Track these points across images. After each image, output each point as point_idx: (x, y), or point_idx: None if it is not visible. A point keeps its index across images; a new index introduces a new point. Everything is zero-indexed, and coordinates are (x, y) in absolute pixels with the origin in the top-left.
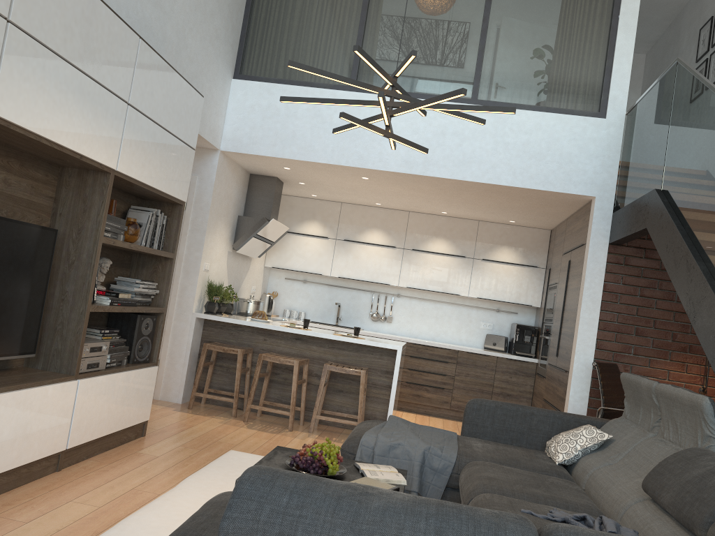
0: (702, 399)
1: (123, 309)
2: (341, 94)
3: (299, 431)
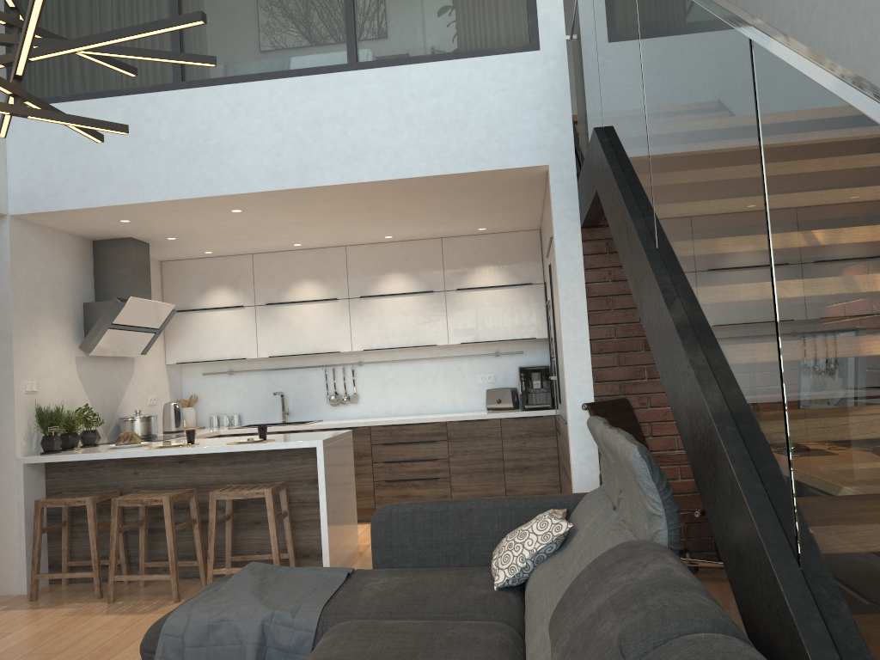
0: (629, 452)
1: None
2: (164, 97)
3: None
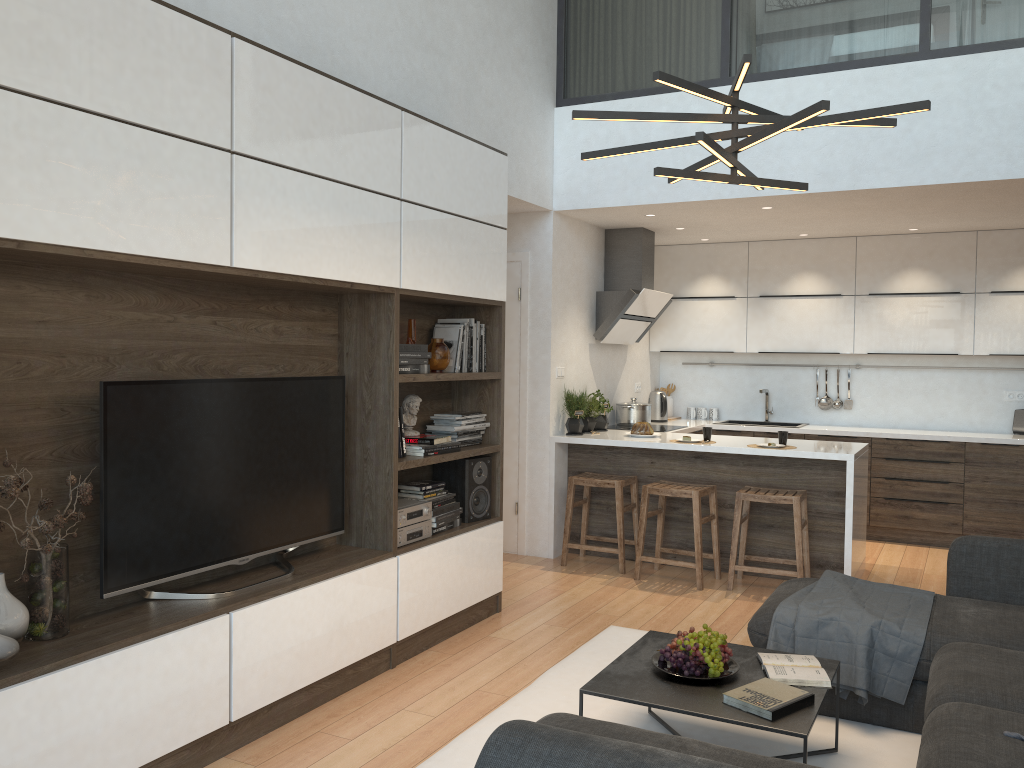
0: None
1: (442, 458)
2: None
3: (712, 589)
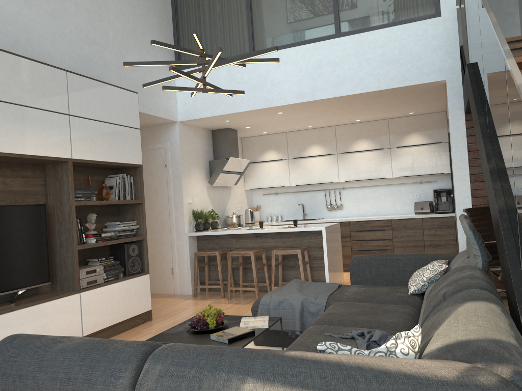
0: (464, 227)
1: (107, 243)
2: None
3: None
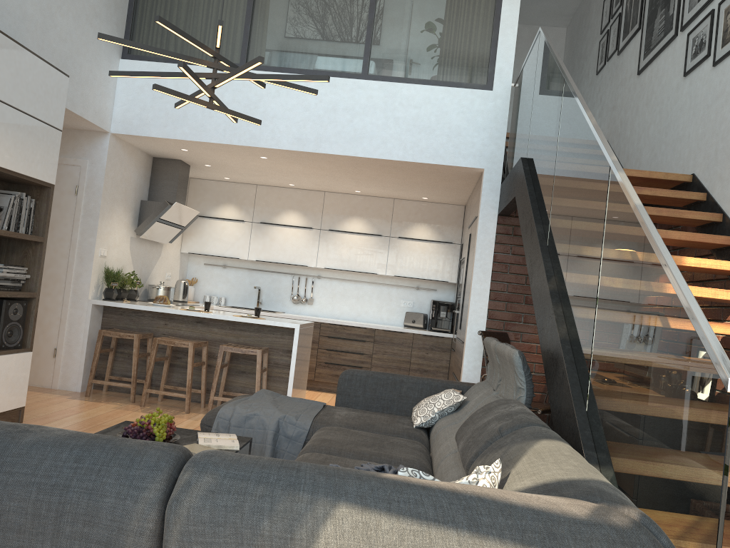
0: (513, 353)
1: None
2: None
3: (196, 413)
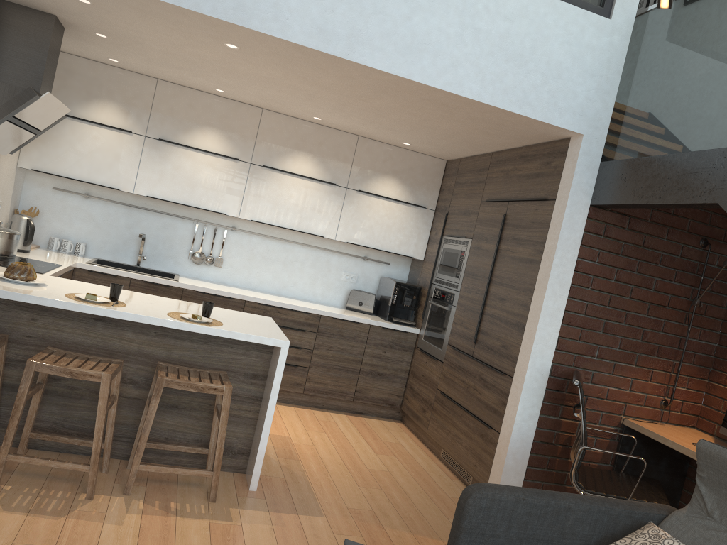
0: None
1: None
2: None
3: (106, 496)
